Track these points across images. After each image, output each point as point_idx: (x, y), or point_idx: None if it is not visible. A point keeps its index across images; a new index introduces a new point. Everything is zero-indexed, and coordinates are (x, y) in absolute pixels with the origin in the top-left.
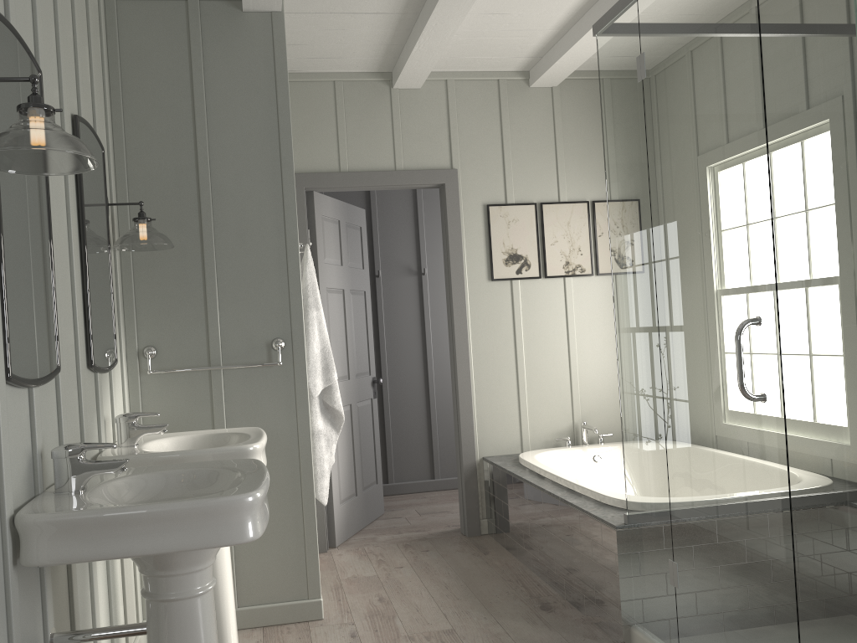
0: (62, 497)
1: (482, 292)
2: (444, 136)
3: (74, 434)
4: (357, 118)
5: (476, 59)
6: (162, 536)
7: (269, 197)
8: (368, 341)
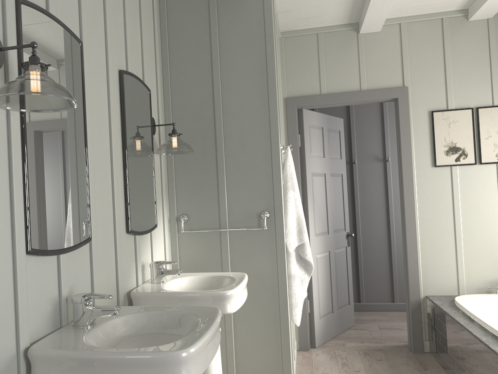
0: (73, 331)
1: (427, 175)
2: (398, 63)
3: (109, 278)
4: (333, 57)
5: (423, 4)
6: None
7: (259, 115)
8: (344, 207)
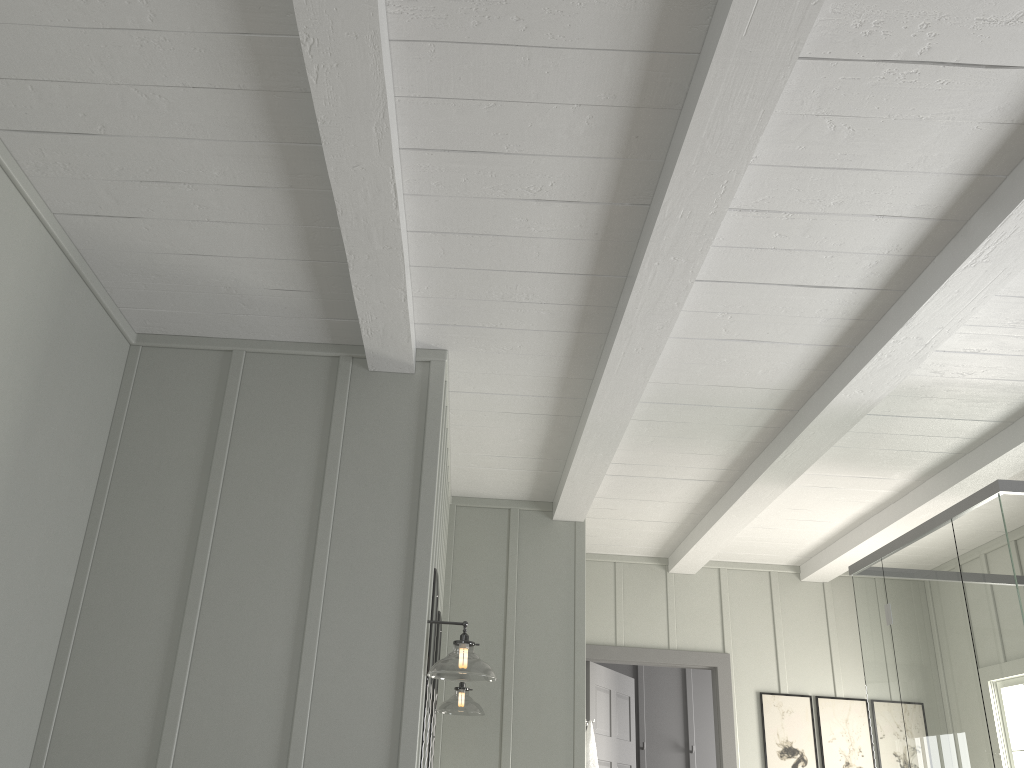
0: None
1: None
2: (717, 619)
3: None
4: (634, 596)
5: (748, 554)
6: None
7: (562, 675)
8: None
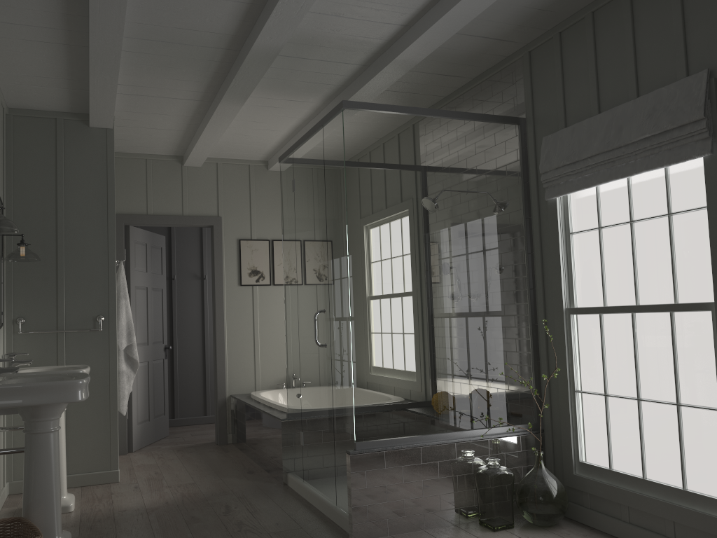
0: None
1: (234, 292)
2: (214, 196)
3: None
4: (160, 182)
5: (234, 153)
6: (38, 397)
7: (99, 233)
8: (163, 321)
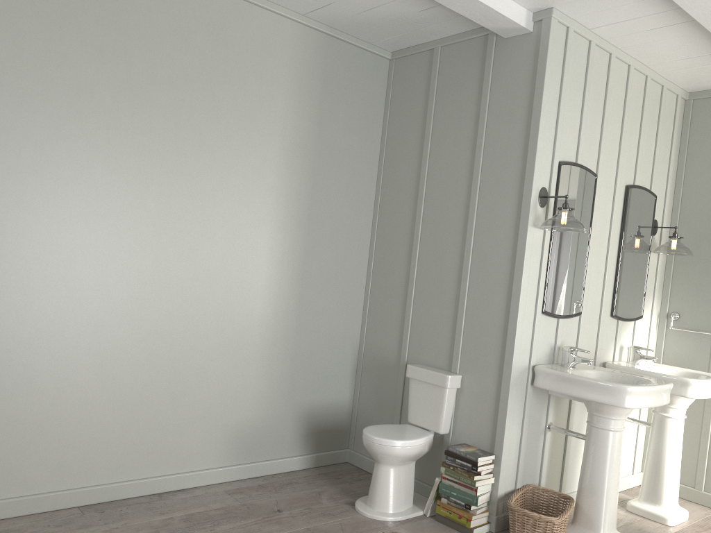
0: (560, 367)
1: None
2: None
3: (590, 346)
4: None
5: None
6: (585, 391)
7: None
8: None
